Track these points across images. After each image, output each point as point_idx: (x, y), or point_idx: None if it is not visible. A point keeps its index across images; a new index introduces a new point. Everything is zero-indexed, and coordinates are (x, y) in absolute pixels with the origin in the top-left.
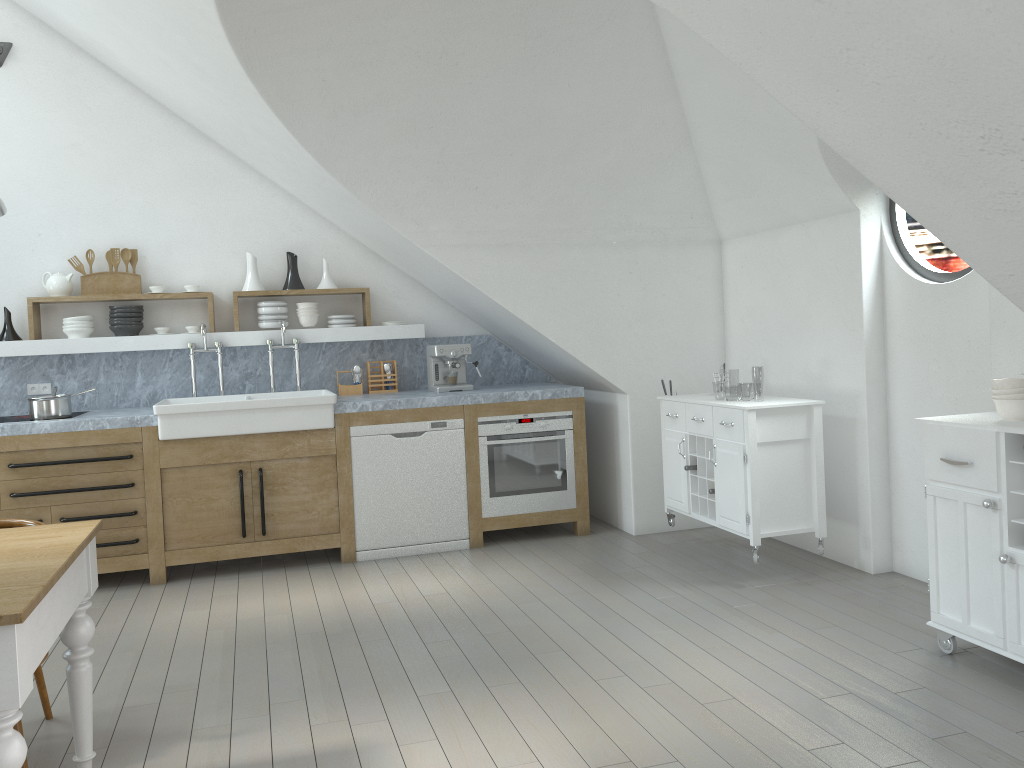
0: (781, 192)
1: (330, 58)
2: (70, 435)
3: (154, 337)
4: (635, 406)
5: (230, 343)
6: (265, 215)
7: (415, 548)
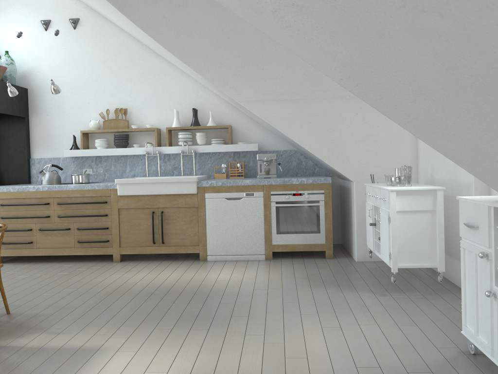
0: None
1: (162, 5)
2: (81, 191)
3: (131, 149)
4: (358, 189)
5: (164, 152)
6: (184, 90)
7: (236, 257)
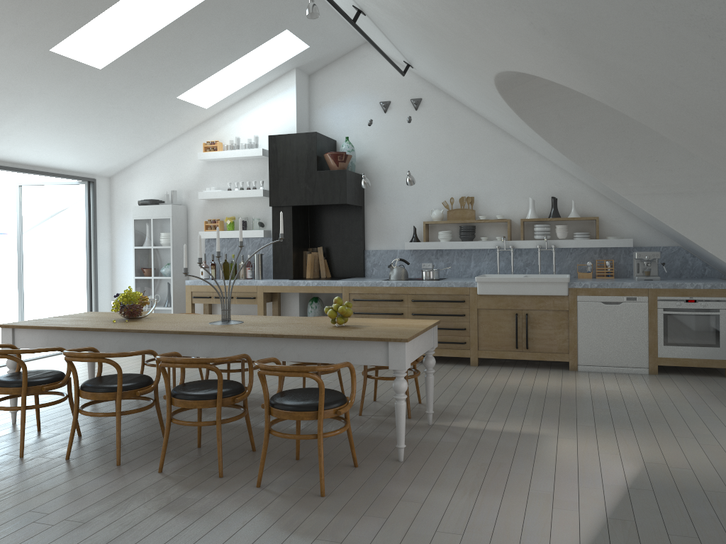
0: None
1: (560, 105)
2: (437, 288)
3: (479, 242)
4: None
5: (517, 246)
6: (540, 176)
7: (613, 369)
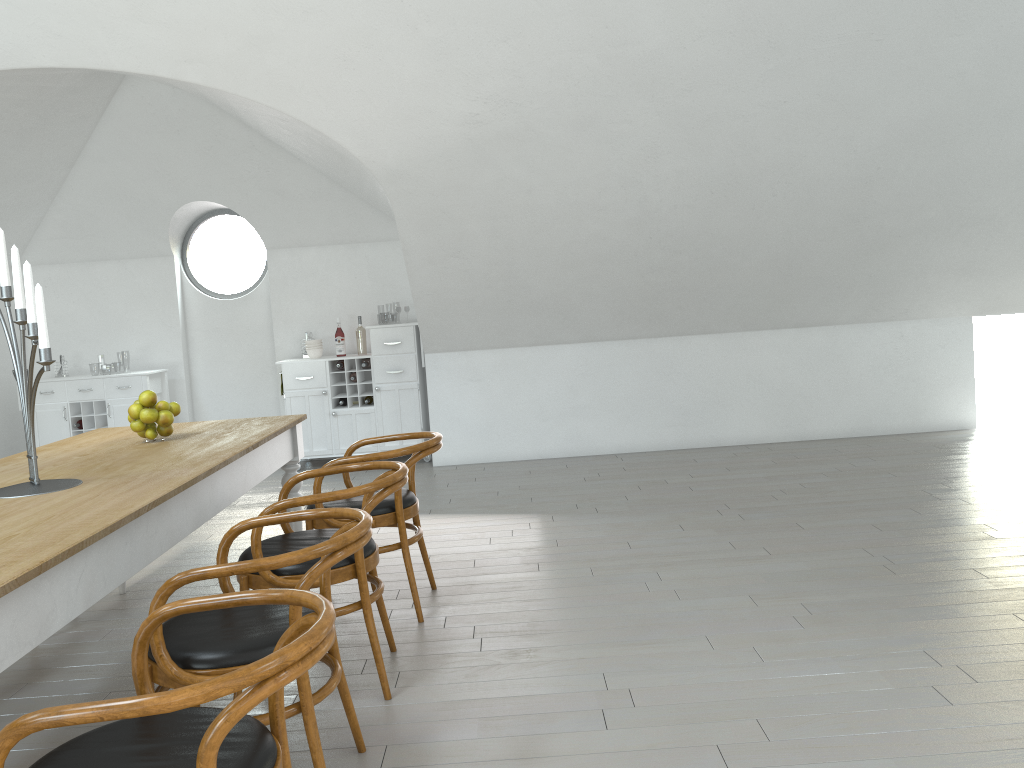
0: (116, 239)
1: None
2: None
3: None
4: None
5: None
6: None
7: None
